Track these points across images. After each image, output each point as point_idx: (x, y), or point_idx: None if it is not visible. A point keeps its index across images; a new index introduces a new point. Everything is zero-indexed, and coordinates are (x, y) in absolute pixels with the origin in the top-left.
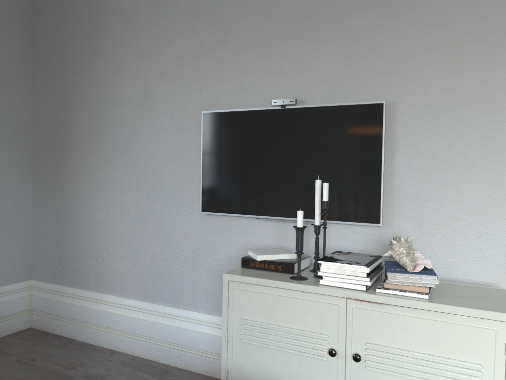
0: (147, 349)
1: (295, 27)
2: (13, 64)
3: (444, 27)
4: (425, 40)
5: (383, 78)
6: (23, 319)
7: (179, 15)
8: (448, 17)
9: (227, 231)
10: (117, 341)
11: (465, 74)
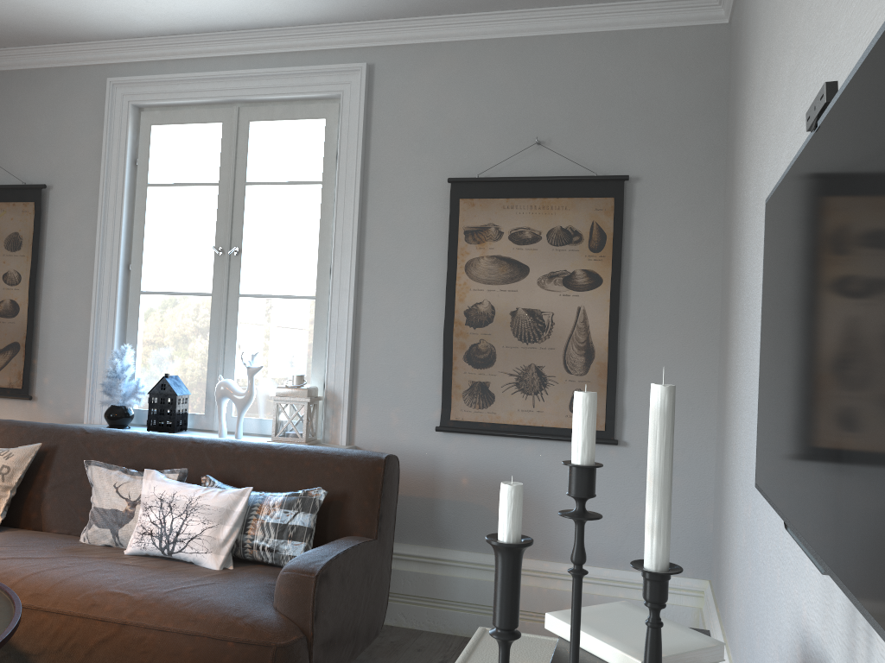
0: None
1: None
2: (686, 184)
3: None
4: None
5: None
6: None
7: None
8: None
9: (786, 556)
10: None
11: None
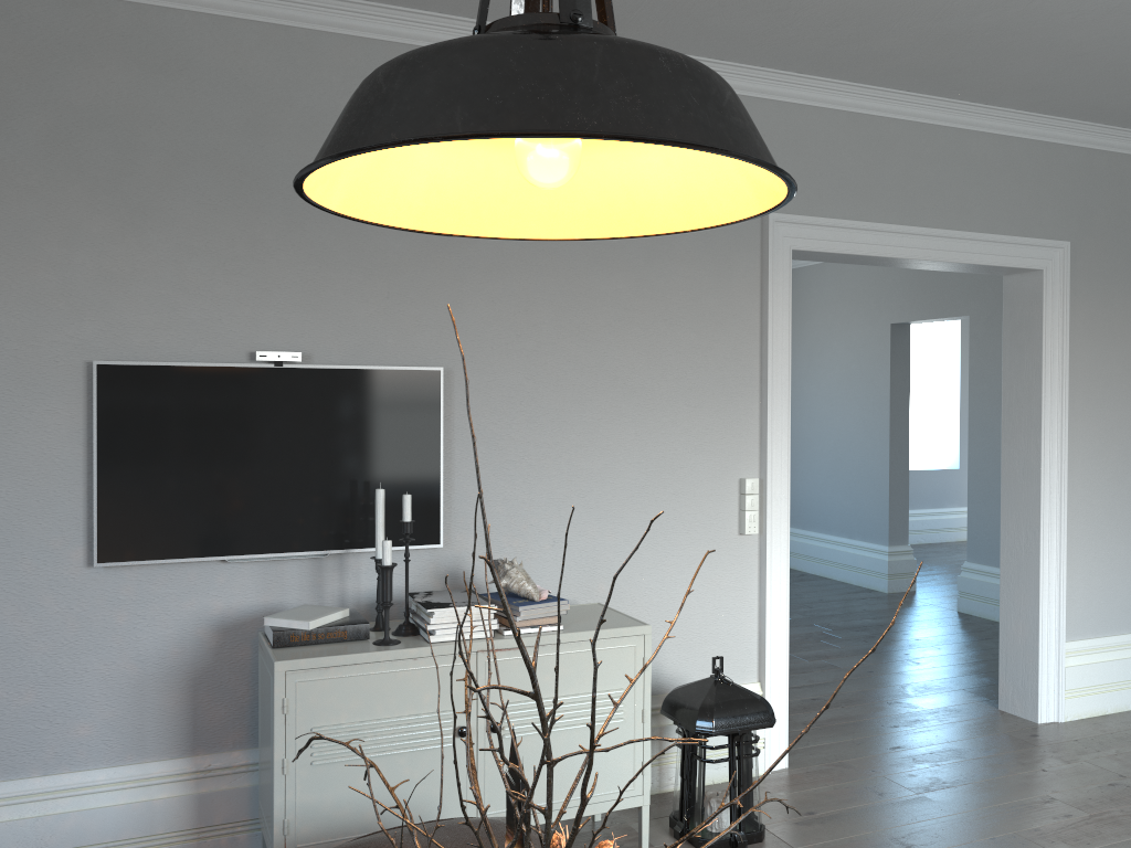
0: None
1: (292, 231)
2: None
3: (509, 275)
4: (487, 288)
5: (435, 333)
6: None
7: (16, 149)
8: (513, 262)
9: (154, 594)
10: None
11: (534, 339)
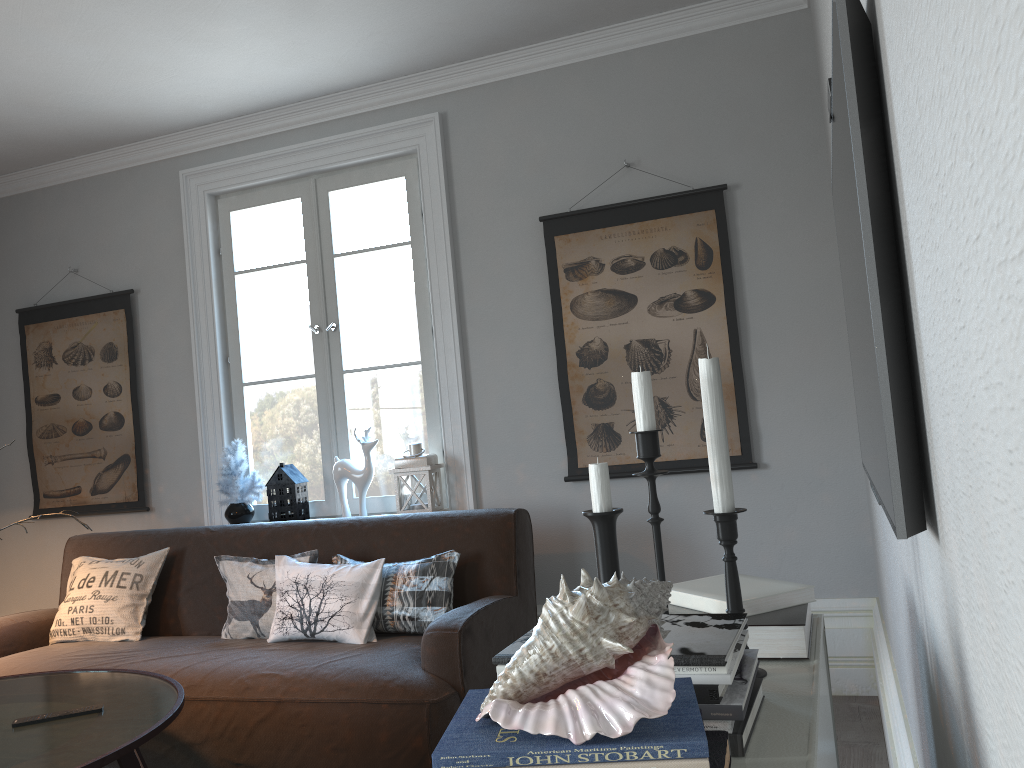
0: None
1: None
2: (788, 184)
3: None
4: None
5: None
6: (858, 674)
7: None
8: None
9: None
10: None
11: None
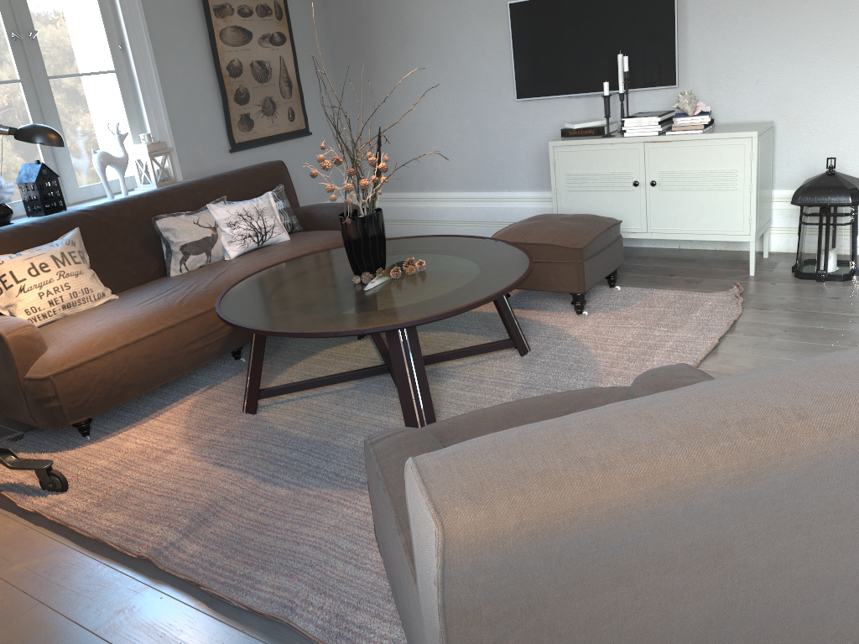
0: (479, 232)
1: None
2: None
3: None
4: None
5: None
6: None
7: None
8: None
9: (542, 114)
10: (448, 231)
11: None
